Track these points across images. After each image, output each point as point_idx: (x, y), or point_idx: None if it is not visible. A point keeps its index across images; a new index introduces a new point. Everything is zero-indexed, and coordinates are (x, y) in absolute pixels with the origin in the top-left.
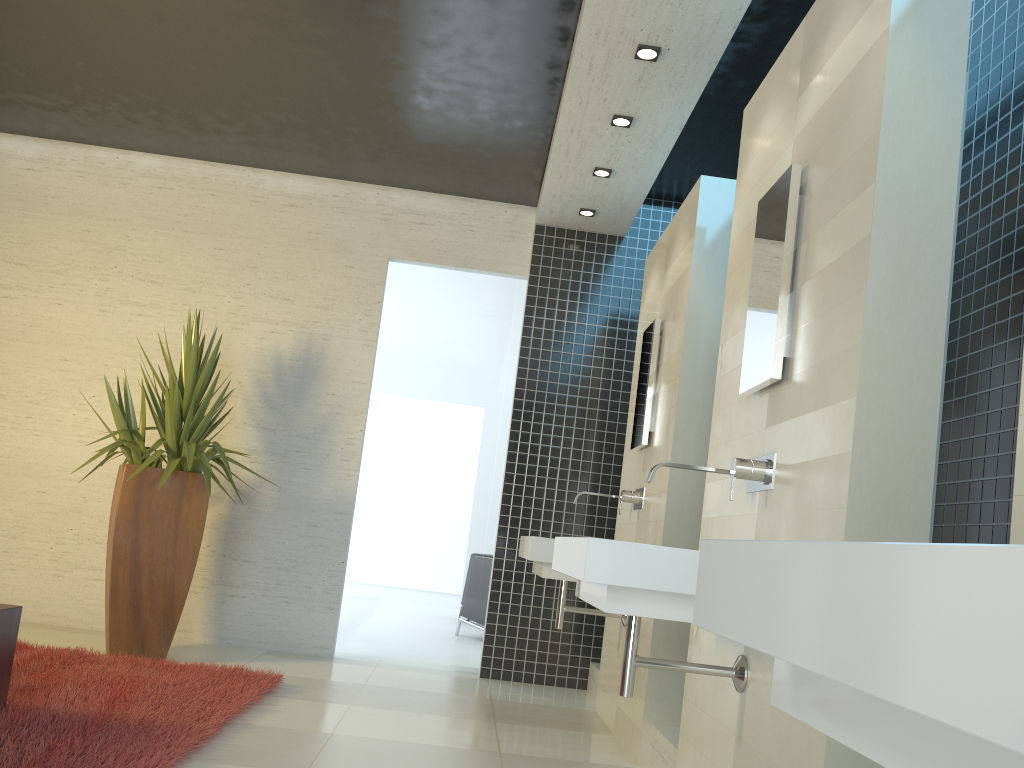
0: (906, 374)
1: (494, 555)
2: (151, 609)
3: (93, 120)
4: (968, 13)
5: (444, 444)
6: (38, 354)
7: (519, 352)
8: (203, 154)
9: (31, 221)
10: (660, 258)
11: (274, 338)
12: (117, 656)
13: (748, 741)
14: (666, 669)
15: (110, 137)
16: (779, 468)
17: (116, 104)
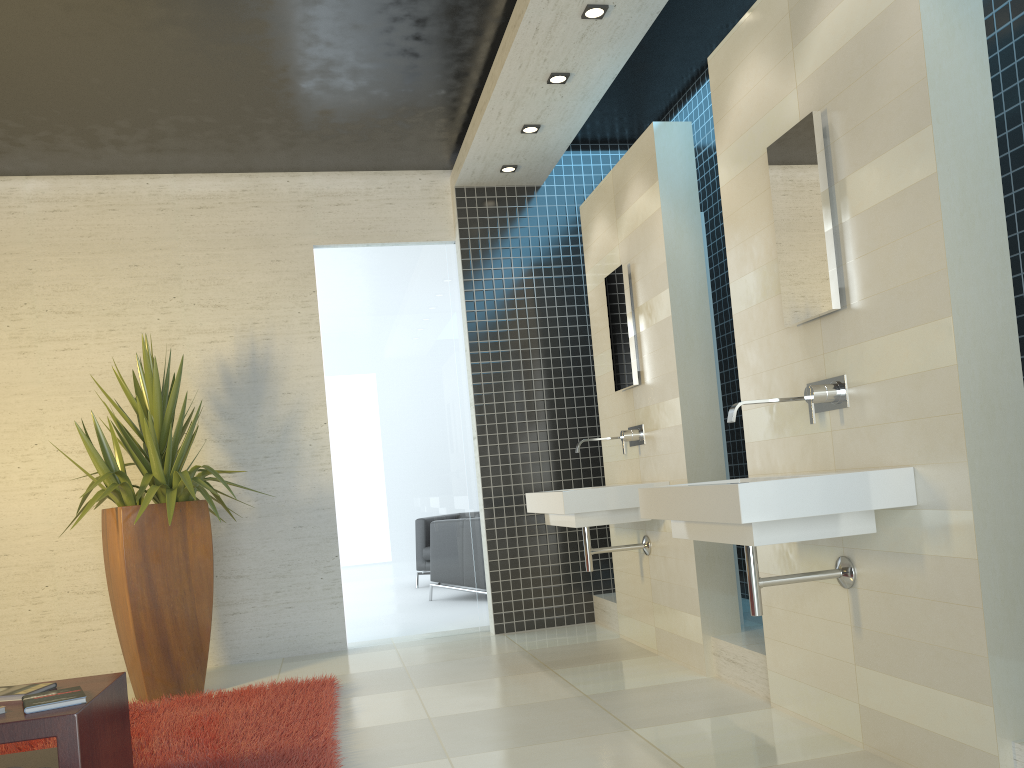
0: (986, 289)
1: (484, 516)
2: (180, 646)
3: None
4: None
5: (409, 420)
6: None
7: (466, 316)
8: (95, 168)
9: None
10: (605, 204)
11: (215, 348)
12: (164, 700)
13: (871, 628)
14: (785, 583)
15: None
16: (854, 387)
17: (1, 130)
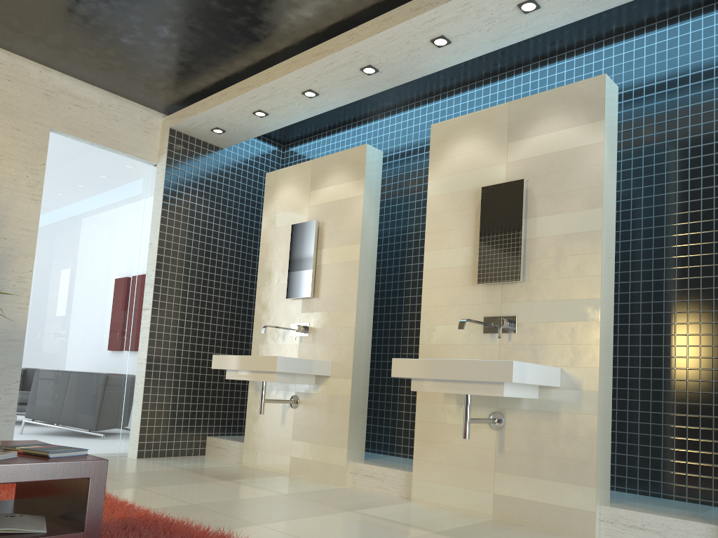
0: (608, 289)
1: (146, 368)
2: None
3: None
4: (616, 142)
5: (97, 285)
6: None
7: (160, 220)
8: None
9: None
10: (299, 179)
11: None
12: None
13: (512, 451)
14: (478, 422)
15: None
16: (523, 323)
17: None
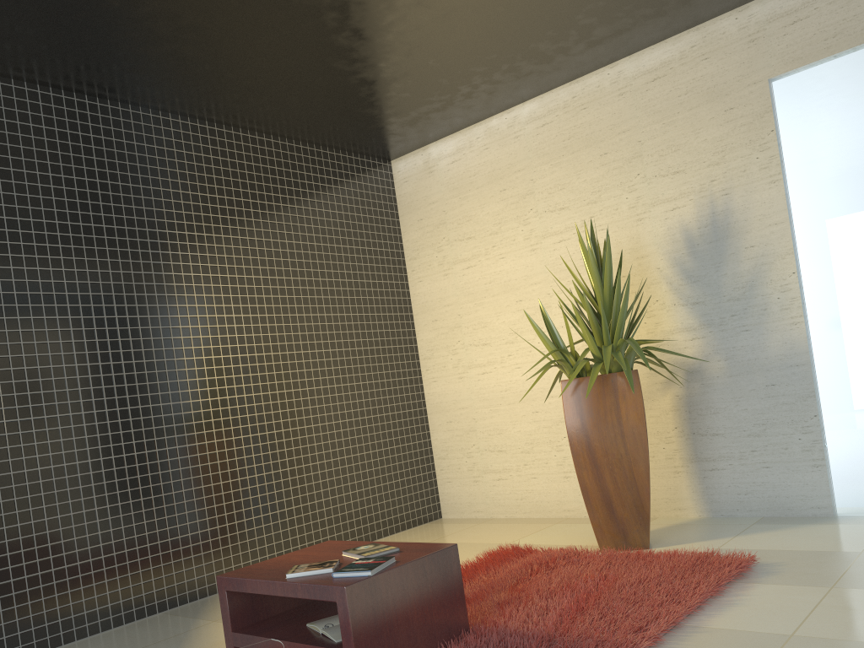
0: None
1: None
2: (621, 503)
3: (472, 99)
4: None
5: None
6: (501, 303)
7: None
8: (564, 77)
9: (466, 201)
10: None
11: (676, 214)
12: (600, 551)
13: None
14: None
15: (492, 105)
16: None
17: (476, 77)
